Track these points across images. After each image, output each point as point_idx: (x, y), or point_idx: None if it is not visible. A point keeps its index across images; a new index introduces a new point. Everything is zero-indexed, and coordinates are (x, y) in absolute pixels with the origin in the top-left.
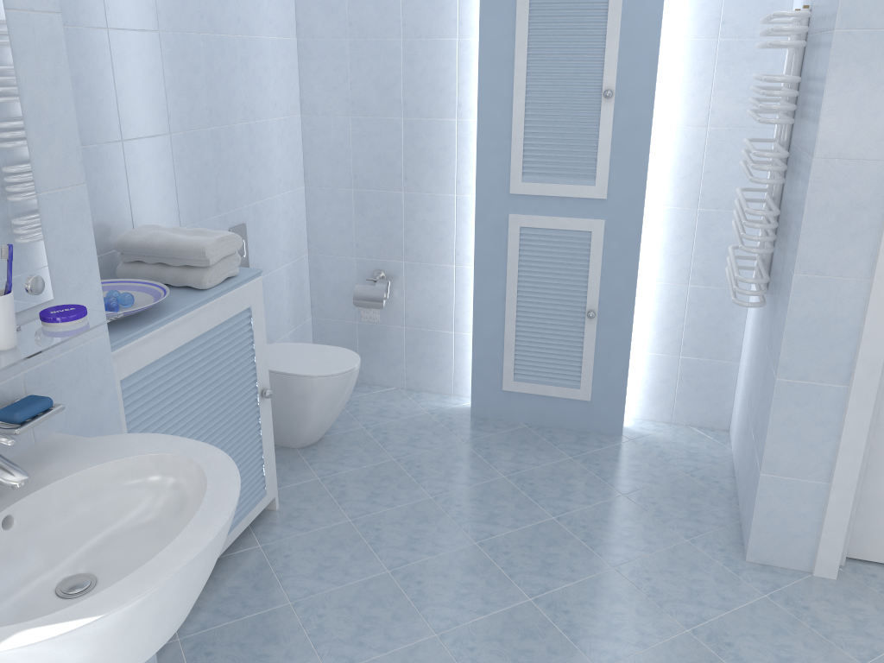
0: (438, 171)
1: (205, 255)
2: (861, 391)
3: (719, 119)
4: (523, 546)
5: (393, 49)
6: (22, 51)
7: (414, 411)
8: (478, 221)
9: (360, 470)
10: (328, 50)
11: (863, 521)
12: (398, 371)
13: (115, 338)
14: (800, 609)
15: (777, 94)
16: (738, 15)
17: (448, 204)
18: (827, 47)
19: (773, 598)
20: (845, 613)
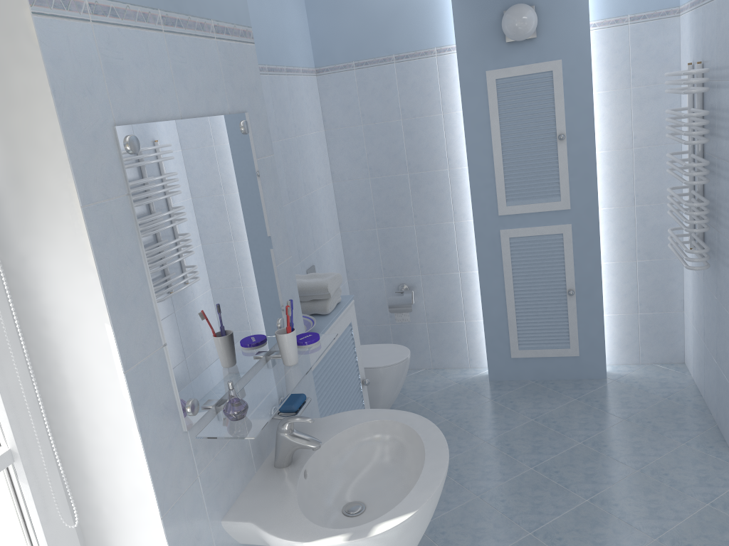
0: (438, 207)
1: (327, 290)
2: None
3: (640, 142)
4: (567, 465)
5: (396, 127)
6: (263, 181)
7: (446, 383)
8: (477, 238)
9: None
10: (348, 135)
11: None
12: (425, 356)
13: None
14: None
15: (695, 124)
16: (642, 70)
17: (449, 229)
18: (728, 91)
19: None
20: None
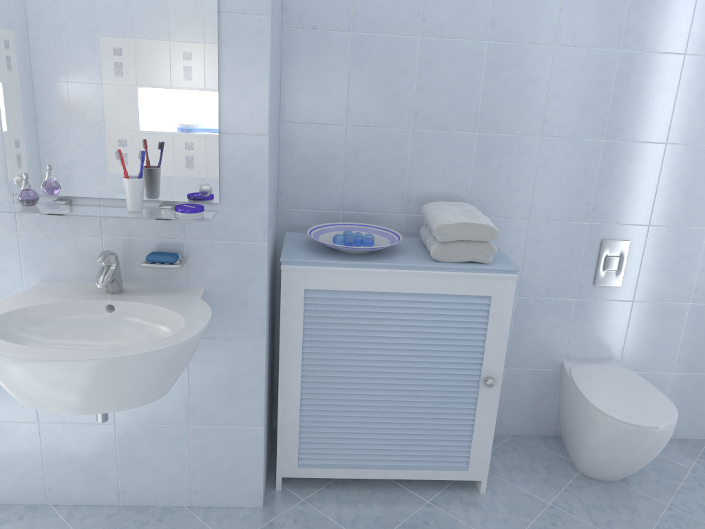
0: None
1: (436, 230)
2: None
3: None
4: None
5: None
6: (229, 40)
7: None
8: None
9: (590, 528)
10: None
11: None
12: None
13: (311, 258)
14: None
15: None
16: None
17: None
18: None
19: None
20: None
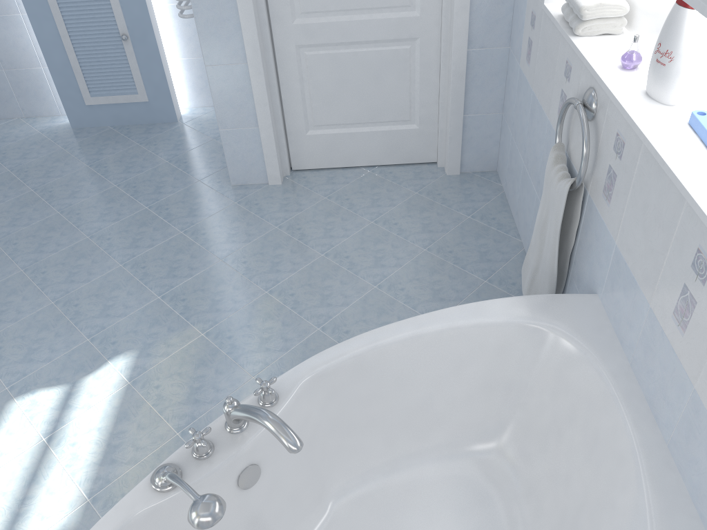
0: None
1: None
2: (253, 65)
3: None
4: (90, 207)
5: None
6: None
7: (29, 133)
8: None
9: None
10: None
11: (294, 146)
12: (14, 105)
13: None
14: (253, 205)
15: None
16: None
17: None
18: None
19: (240, 203)
20: (278, 202)
